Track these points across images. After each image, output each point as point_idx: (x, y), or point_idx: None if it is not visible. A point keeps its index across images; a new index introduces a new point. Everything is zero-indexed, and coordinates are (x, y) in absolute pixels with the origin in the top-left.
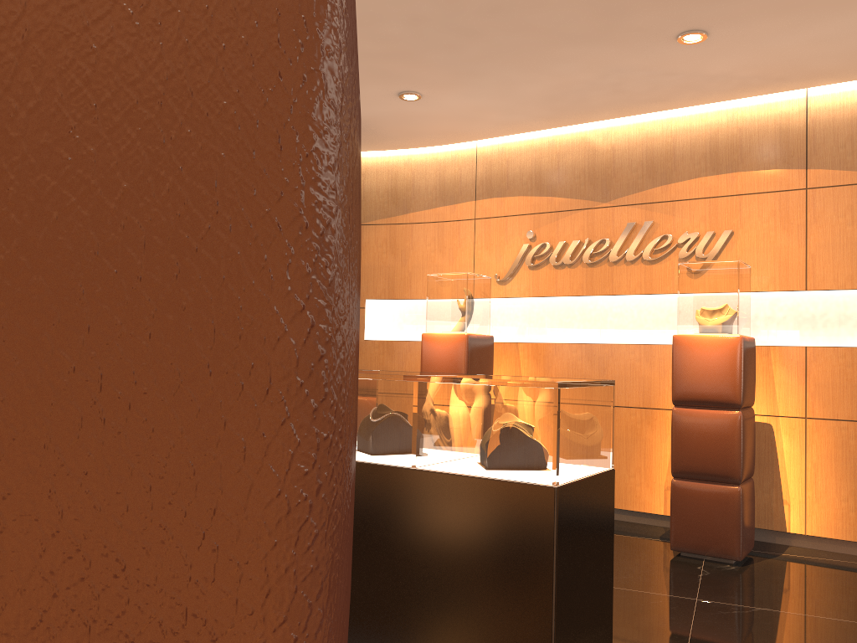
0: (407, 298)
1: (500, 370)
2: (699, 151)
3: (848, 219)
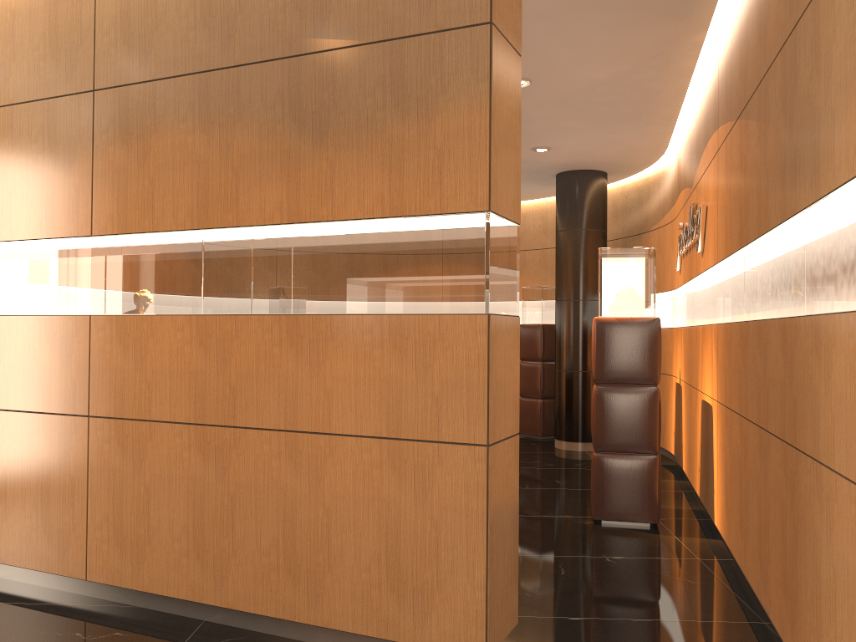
0: (664, 291)
1: (679, 353)
2: (703, 126)
3: (723, 179)
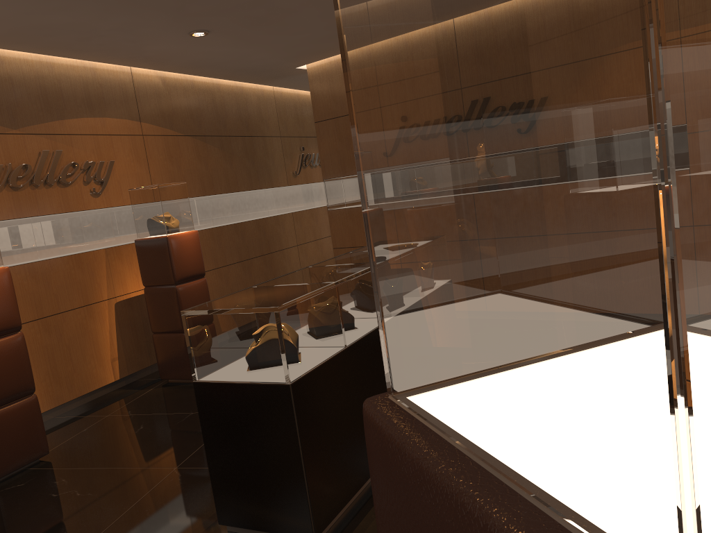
0: None
1: None
2: (79, 97)
3: (164, 157)
